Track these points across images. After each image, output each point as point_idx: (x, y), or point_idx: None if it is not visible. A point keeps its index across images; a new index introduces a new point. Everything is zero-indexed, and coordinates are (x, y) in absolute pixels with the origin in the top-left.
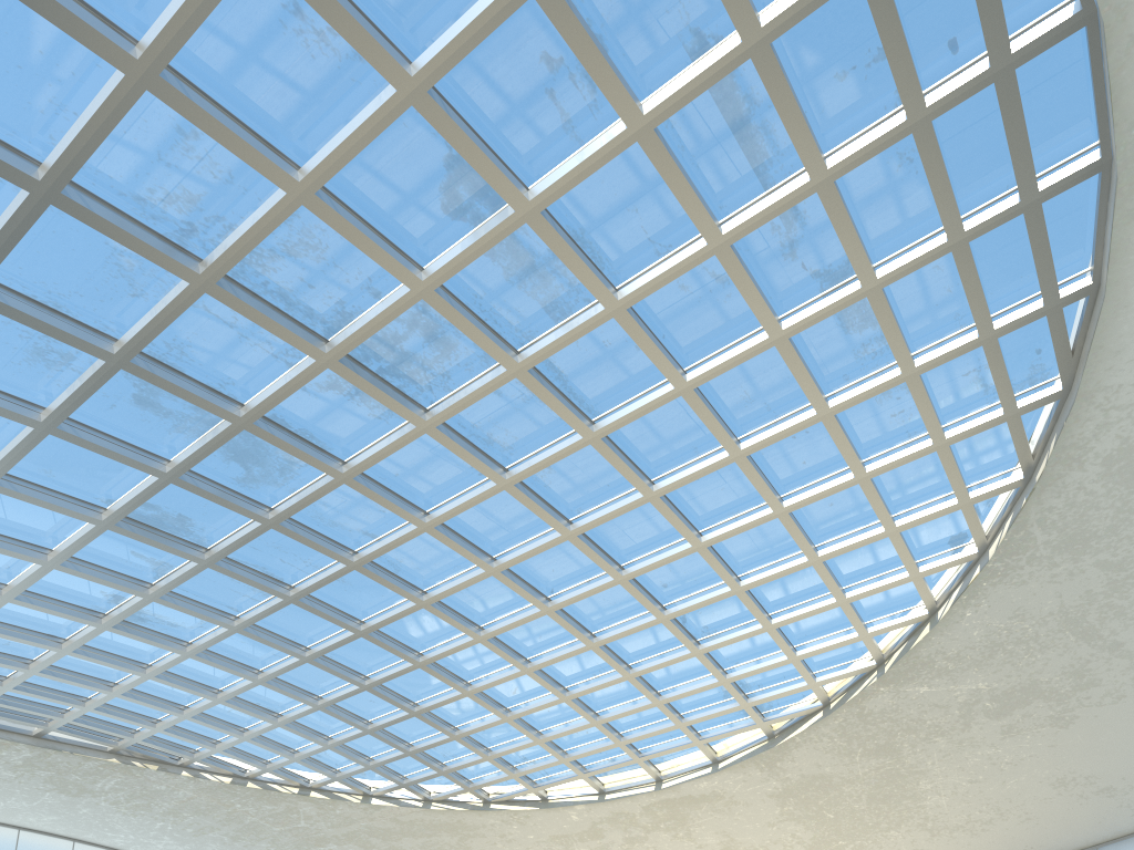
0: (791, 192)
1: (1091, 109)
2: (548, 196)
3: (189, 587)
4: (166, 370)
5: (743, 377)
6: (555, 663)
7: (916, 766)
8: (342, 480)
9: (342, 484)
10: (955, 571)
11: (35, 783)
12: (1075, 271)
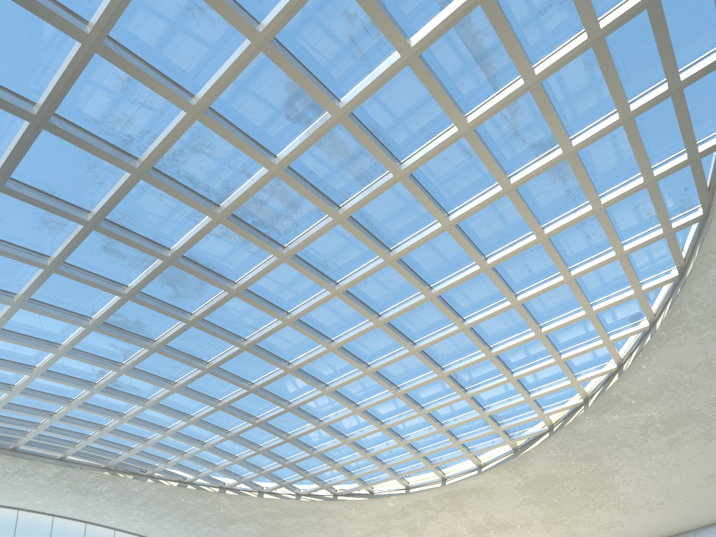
0: (512, 91)
1: (715, 22)
2: (352, 104)
3: (145, 364)
4: (121, 229)
5: (487, 216)
6: (374, 406)
7: (611, 467)
8: (234, 294)
9: (234, 296)
10: (634, 338)
11: (61, 487)
12: (709, 134)
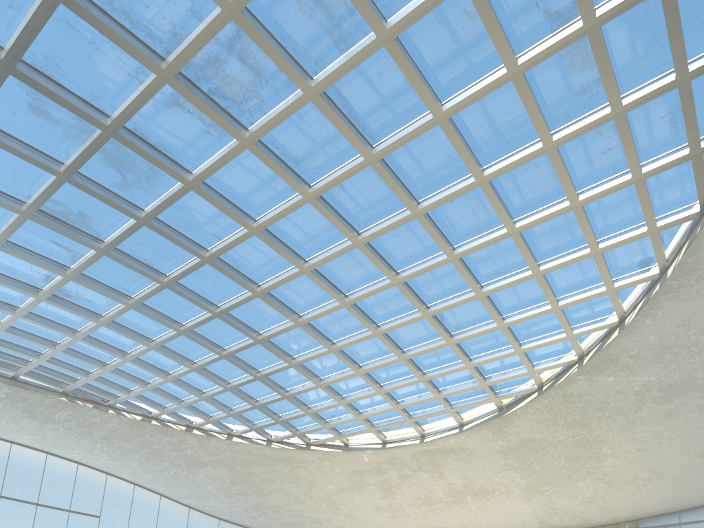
0: None
1: None
2: None
3: (96, 272)
4: (47, 80)
5: (488, 112)
6: (352, 346)
7: (600, 436)
8: (190, 187)
9: (190, 190)
10: (641, 289)
11: (16, 411)
12: None
